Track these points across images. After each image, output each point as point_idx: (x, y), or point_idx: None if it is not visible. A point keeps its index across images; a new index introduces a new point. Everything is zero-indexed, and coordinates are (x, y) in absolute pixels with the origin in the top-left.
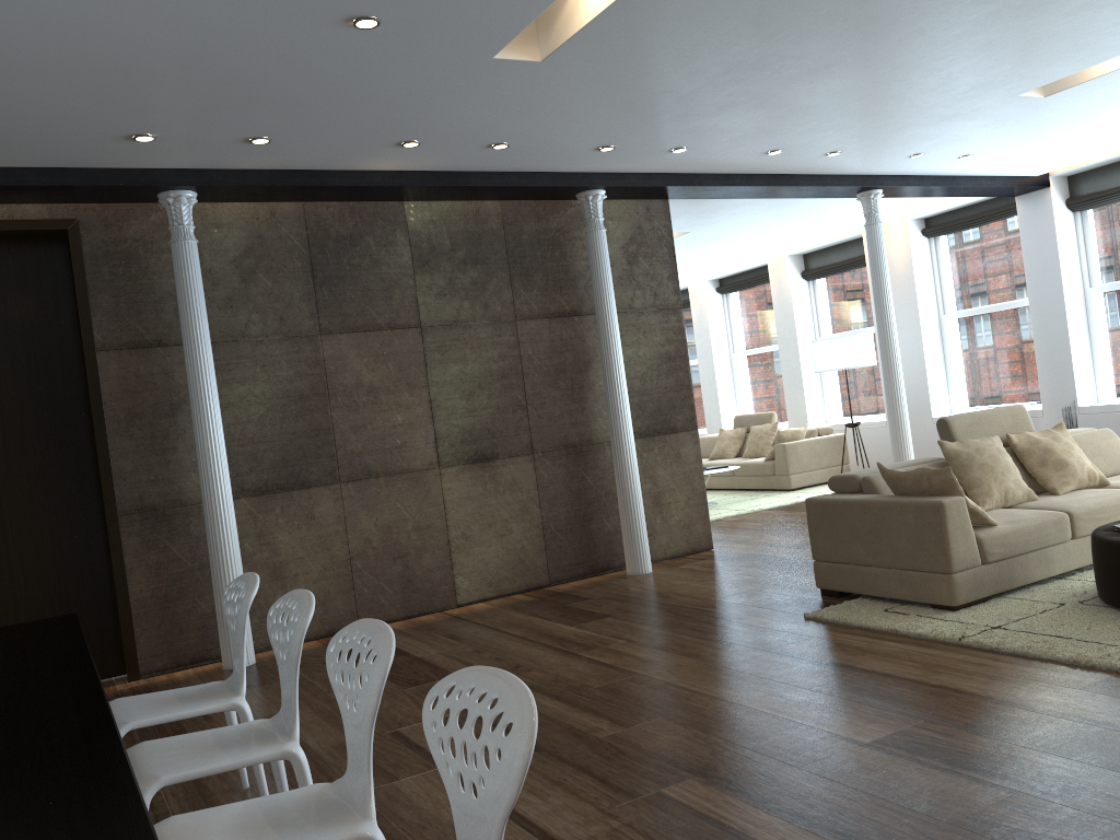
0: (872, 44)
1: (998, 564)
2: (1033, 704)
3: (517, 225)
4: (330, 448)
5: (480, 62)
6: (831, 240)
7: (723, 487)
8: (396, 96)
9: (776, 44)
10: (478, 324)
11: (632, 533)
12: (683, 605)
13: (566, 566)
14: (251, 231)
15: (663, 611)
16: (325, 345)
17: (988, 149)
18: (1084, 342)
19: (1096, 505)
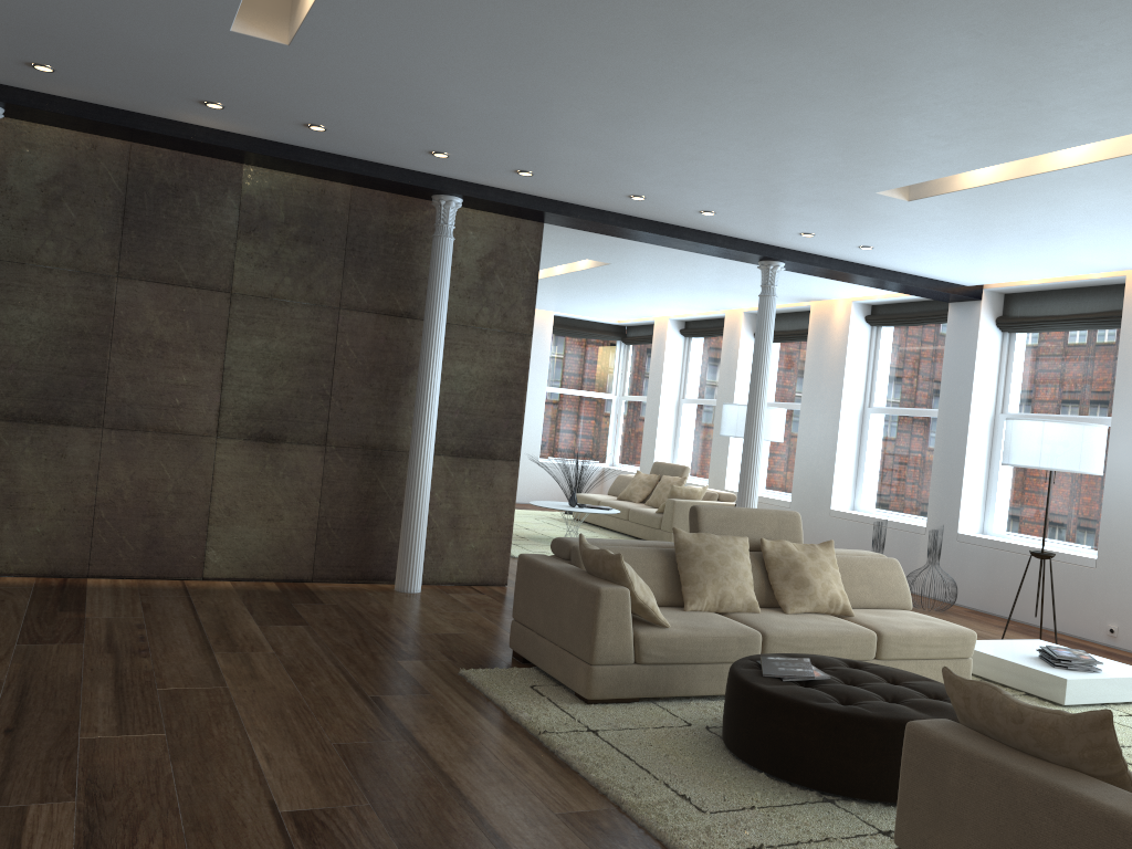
0: (656, 101)
1: (655, 668)
2: (488, 817)
3: (365, 214)
4: (100, 392)
5: (220, 33)
6: (783, 306)
7: (617, 529)
8: (156, 51)
9: (543, 79)
10: (296, 303)
11: (407, 549)
12: (383, 631)
13: (334, 565)
14: (66, 159)
15: (356, 633)
16: (120, 288)
17: (886, 244)
18: (981, 468)
19: (802, 633)
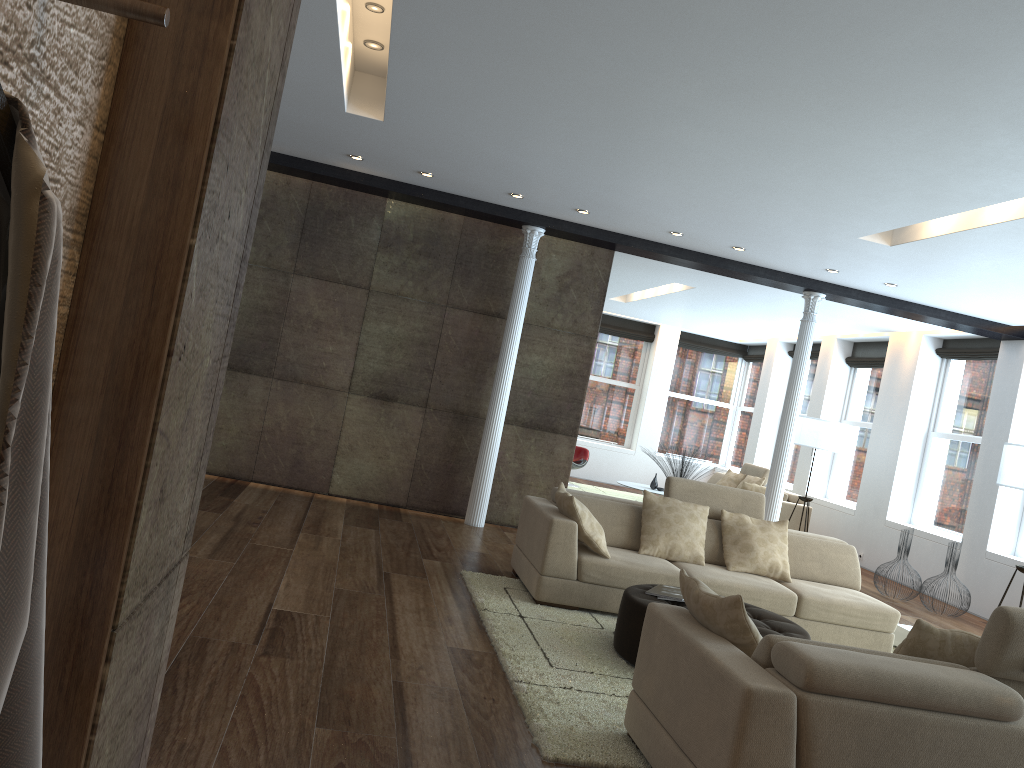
0: (639, 163)
1: (593, 586)
2: (400, 638)
3: (472, 237)
4: (274, 353)
5: (340, 113)
6: (868, 335)
7: None
8: (308, 123)
9: (553, 146)
10: (415, 300)
11: (475, 492)
12: (429, 542)
13: (423, 498)
14: (269, 191)
15: (409, 540)
16: (294, 281)
17: (906, 283)
18: (1017, 494)
19: (725, 583)
